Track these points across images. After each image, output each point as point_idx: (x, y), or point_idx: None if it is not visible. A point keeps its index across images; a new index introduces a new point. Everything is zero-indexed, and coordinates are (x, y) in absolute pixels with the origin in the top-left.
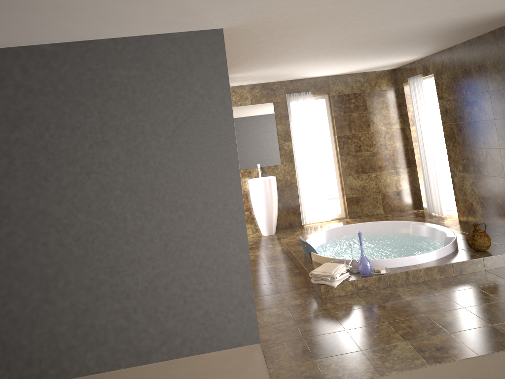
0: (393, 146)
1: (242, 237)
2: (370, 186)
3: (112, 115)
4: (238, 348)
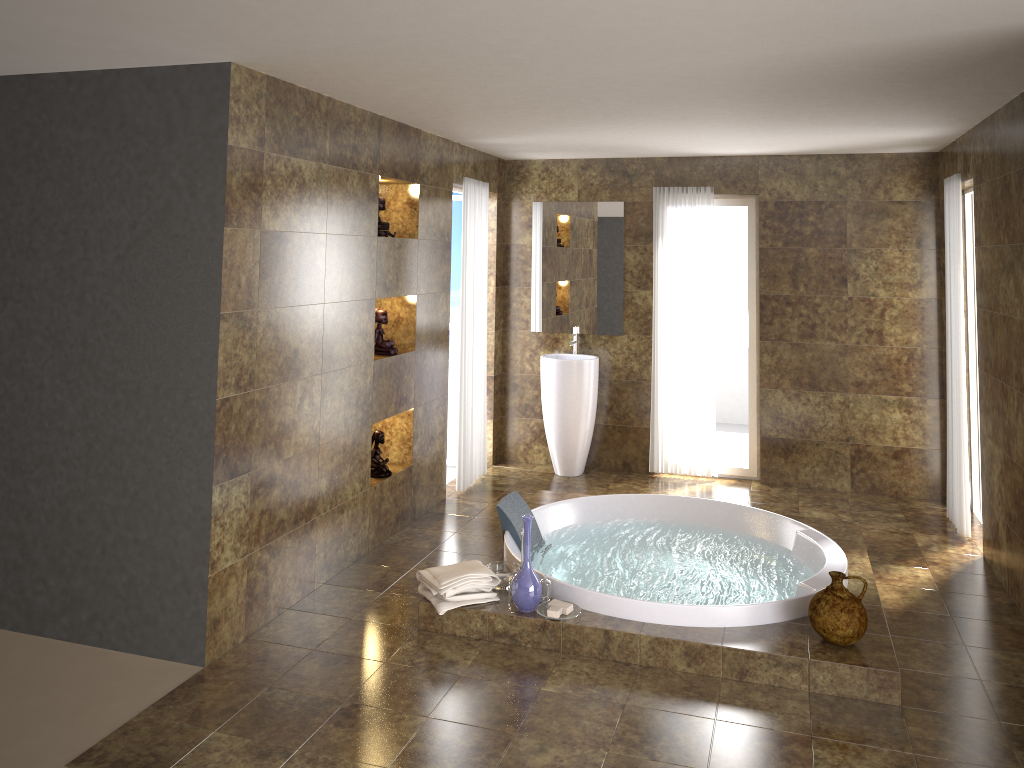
0: (903, 339)
1: (206, 464)
2: (824, 423)
3: (48, 206)
4: (168, 662)
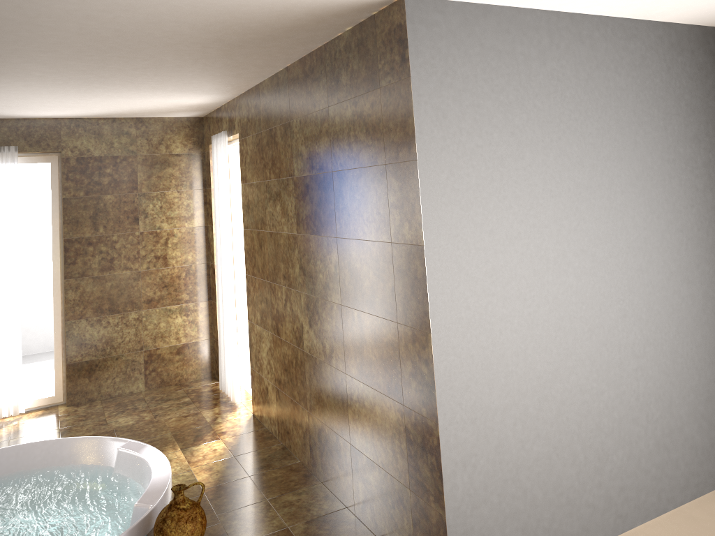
0: (182, 260)
1: None
2: (123, 339)
3: None
4: None
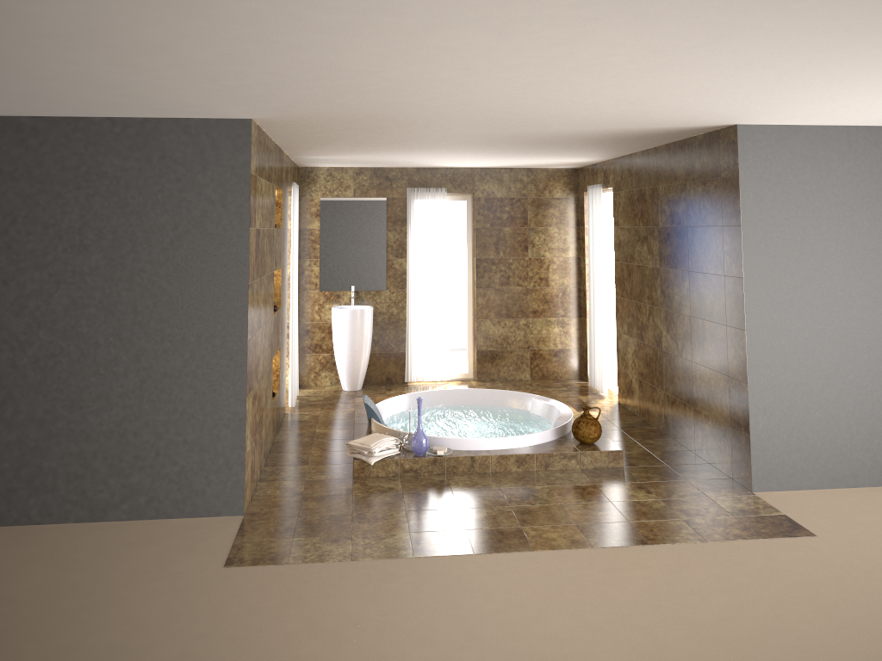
0: (559, 283)
1: (240, 383)
2: (515, 338)
3: (97, 214)
4: (216, 517)
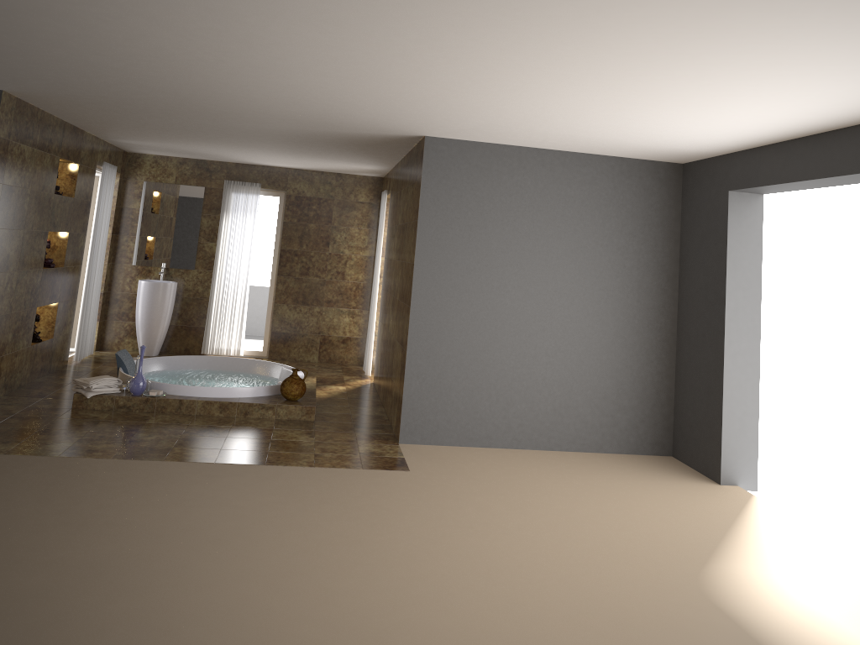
0: (354, 277)
1: None
2: (308, 323)
3: None
4: None
